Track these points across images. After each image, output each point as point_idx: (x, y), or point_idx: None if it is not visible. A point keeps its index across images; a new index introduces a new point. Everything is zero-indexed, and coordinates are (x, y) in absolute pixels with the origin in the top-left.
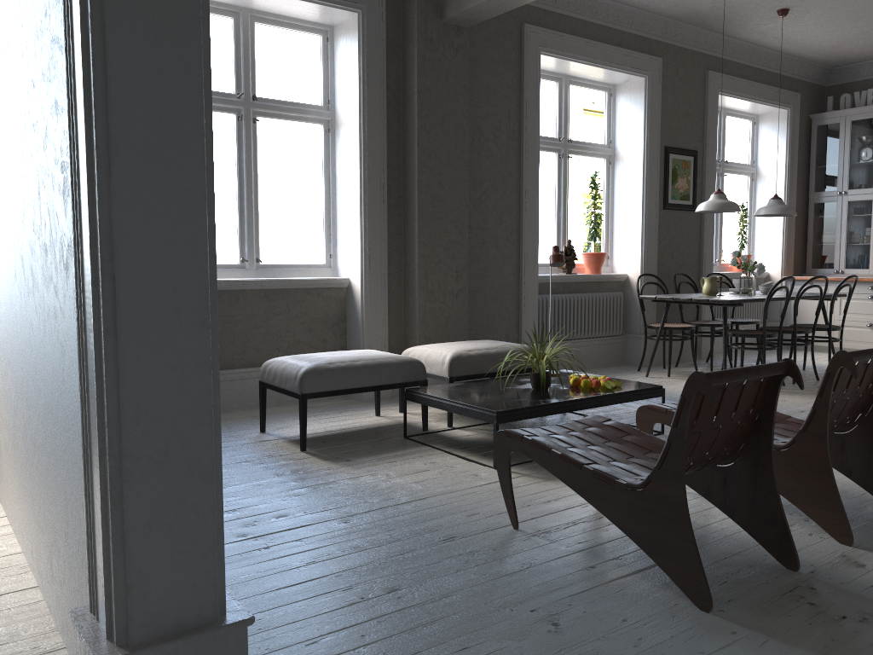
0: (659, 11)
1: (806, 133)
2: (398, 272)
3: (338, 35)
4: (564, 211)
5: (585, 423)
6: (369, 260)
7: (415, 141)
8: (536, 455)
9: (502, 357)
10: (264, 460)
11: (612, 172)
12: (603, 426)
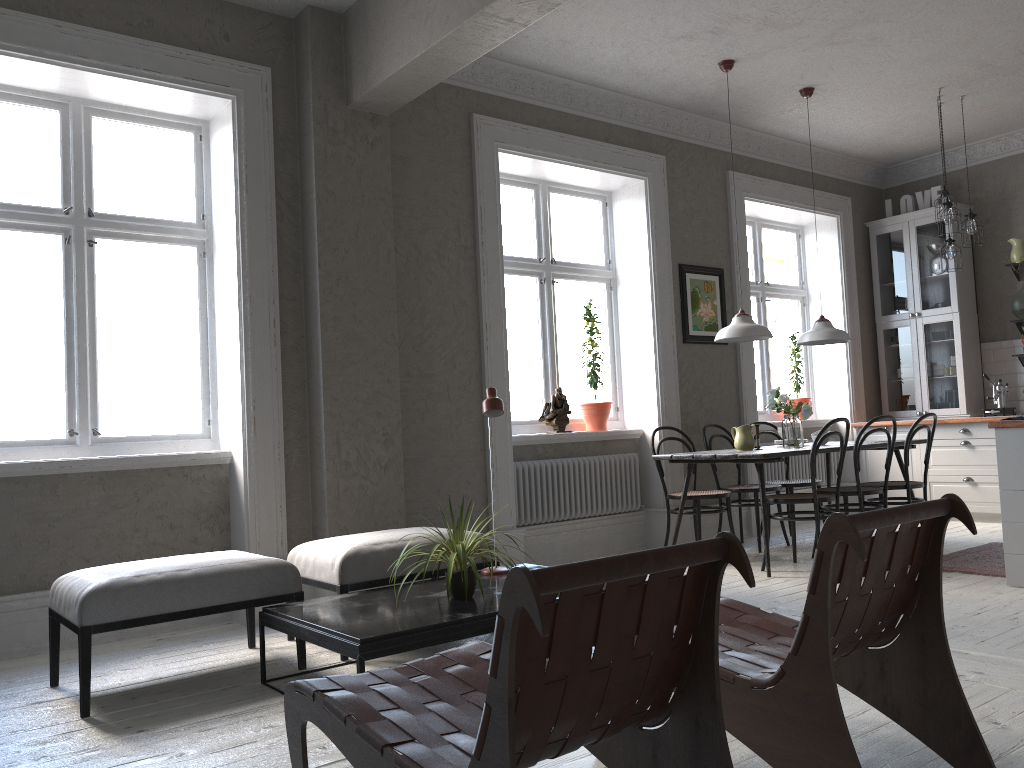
0: (653, 97)
1: (864, 245)
2: (302, 439)
3: (213, 131)
4: (552, 350)
5: (452, 658)
6: (255, 424)
7: (316, 261)
8: (331, 726)
9: (427, 551)
10: (8, 738)
11: (615, 300)
12: (478, 661)
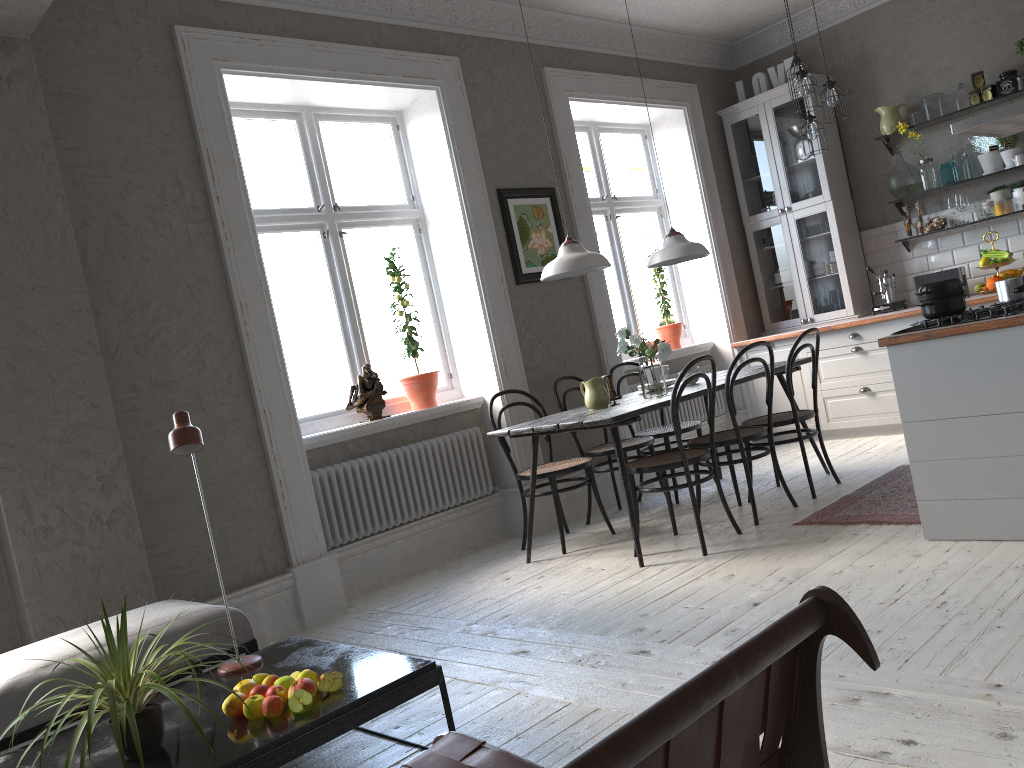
0: None
1: (720, 138)
2: None
3: None
4: (353, 319)
5: None
6: None
7: None
8: None
9: None
10: None
11: (427, 244)
12: None
